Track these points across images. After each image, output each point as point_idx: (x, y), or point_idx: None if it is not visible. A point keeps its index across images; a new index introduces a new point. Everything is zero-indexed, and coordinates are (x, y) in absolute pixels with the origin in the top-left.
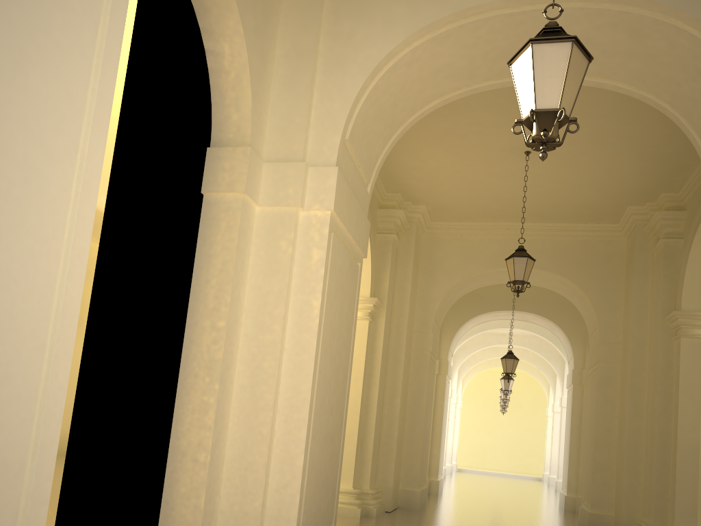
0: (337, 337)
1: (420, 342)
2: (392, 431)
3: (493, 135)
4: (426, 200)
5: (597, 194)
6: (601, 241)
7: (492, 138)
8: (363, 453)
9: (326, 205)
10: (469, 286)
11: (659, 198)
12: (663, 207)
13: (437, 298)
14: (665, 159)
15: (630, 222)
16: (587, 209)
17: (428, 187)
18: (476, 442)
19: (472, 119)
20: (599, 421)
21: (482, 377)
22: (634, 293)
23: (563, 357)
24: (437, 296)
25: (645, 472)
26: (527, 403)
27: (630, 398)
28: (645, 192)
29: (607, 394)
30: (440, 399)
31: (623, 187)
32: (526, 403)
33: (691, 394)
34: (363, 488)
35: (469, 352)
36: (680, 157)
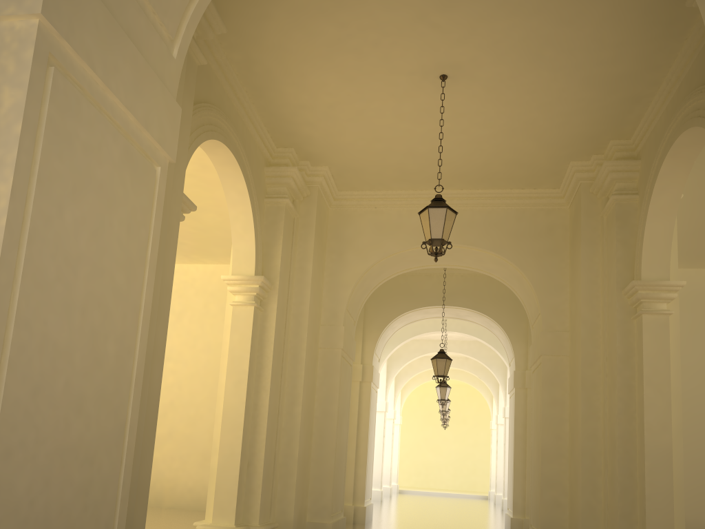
0: (91, 273)
1: (329, 338)
2: (292, 448)
3: (397, 47)
4: (327, 158)
5: (534, 144)
6: (540, 210)
7: (396, 52)
8: (250, 478)
9: (29, 5)
10: (388, 271)
11: (607, 149)
12: (612, 159)
13: (348, 283)
14: (615, 85)
15: (574, 182)
16: (522, 168)
17: (326, 137)
18: (419, 461)
19: (366, 19)
20: (546, 426)
21: (424, 391)
22: (582, 266)
23: (504, 362)
24: (348, 281)
25: (606, 488)
26: (471, 417)
27: (583, 396)
28: (591, 140)
29: (555, 393)
30: (365, 411)
31: (565, 132)
32: (469, 416)
33: (659, 385)
34: (250, 525)
35: (405, 361)
36: (633, 82)
